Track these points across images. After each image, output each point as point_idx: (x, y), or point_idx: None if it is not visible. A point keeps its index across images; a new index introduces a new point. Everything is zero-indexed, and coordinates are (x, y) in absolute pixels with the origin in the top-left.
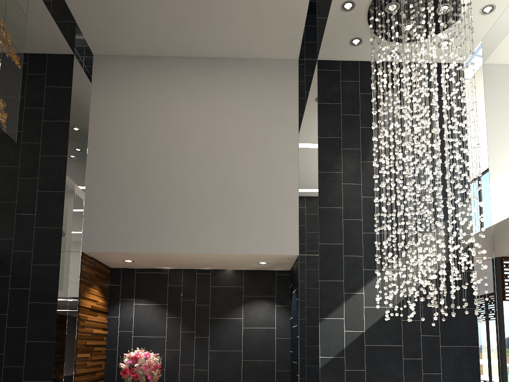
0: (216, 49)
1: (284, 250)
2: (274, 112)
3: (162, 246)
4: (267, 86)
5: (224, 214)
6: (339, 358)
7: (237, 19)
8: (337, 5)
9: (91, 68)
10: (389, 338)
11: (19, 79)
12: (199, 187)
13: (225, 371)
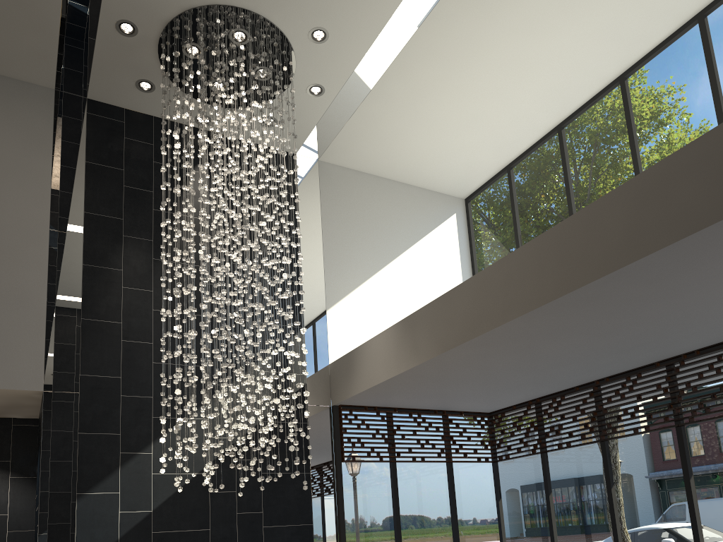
0: None
1: (16, 383)
2: (8, 160)
3: None
4: None
5: None
6: None
7: None
8: (110, 22)
9: None
10: (191, 520)
11: None
12: None
13: None
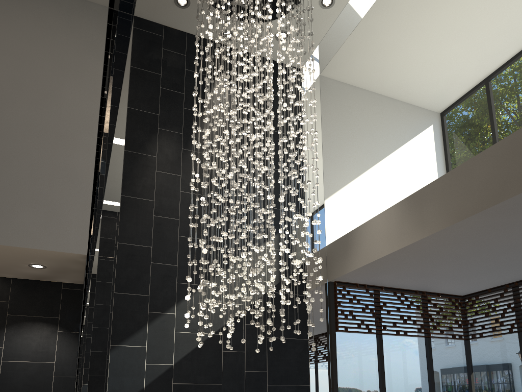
0: None
1: (64, 246)
2: (68, 62)
3: None
4: (61, 26)
5: None
6: None
7: None
8: None
9: None
10: (206, 375)
11: None
12: None
13: None
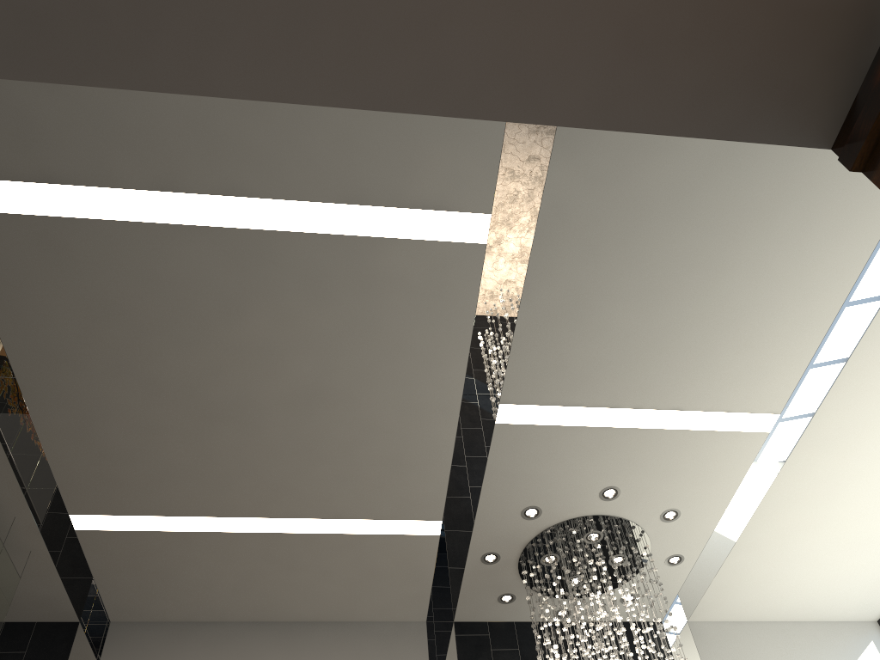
0: (304, 610)
1: None
2: None
3: None
4: (381, 659)
5: None
6: None
7: (336, 574)
8: (476, 557)
9: (103, 641)
10: None
11: None
12: None
13: None
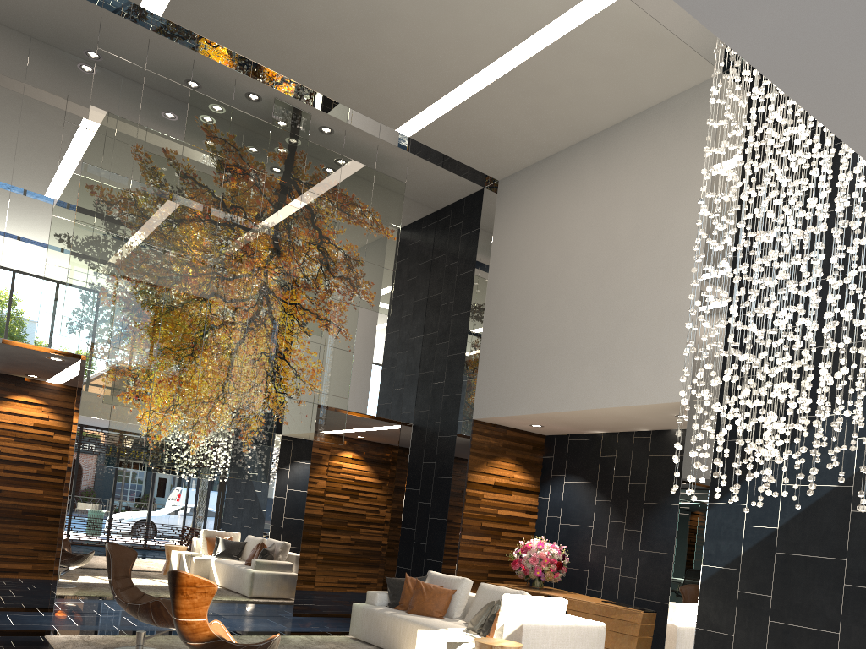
0: (604, 116)
1: (669, 396)
2: (678, 178)
3: (538, 405)
4: (673, 139)
5: (602, 351)
6: (730, 570)
7: (588, 77)
8: None
9: (496, 198)
10: (822, 544)
11: (393, 252)
12: (579, 319)
13: (657, 583)
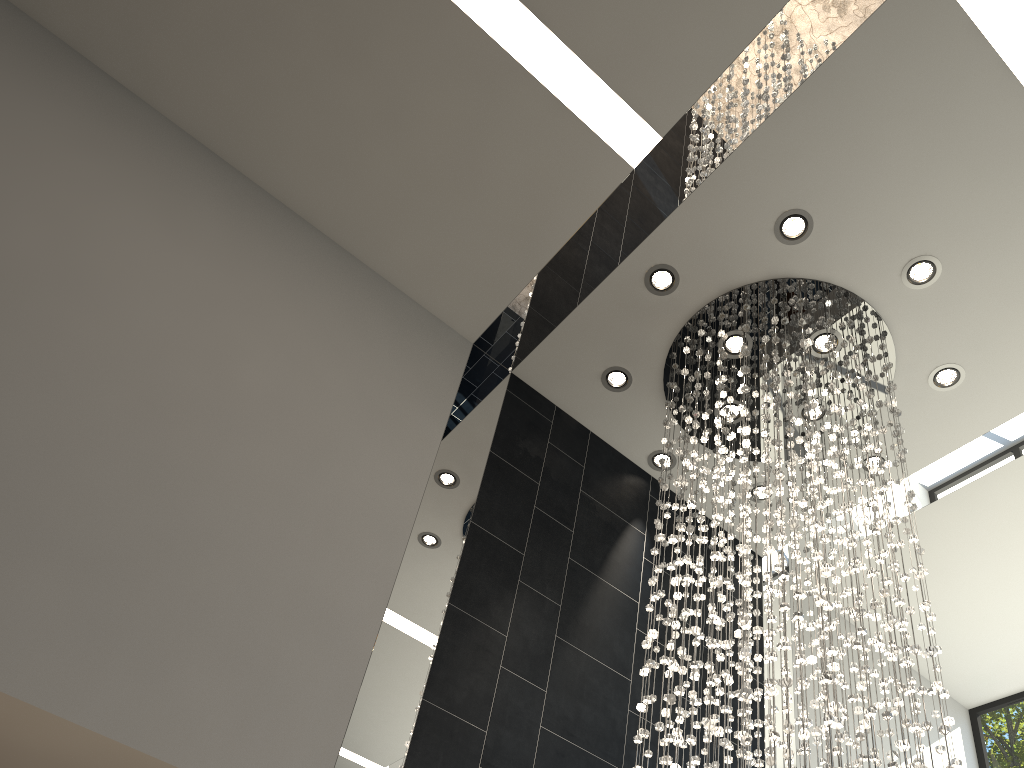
0: (303, 182)
1: None
2: (383, 402)
3: None
4: (387, 341)
5: (107, 565)
6: None
7: (412, 134)
8: (644, 263)
9: None
10: None
11: None
12: (58, 437)
13: None
